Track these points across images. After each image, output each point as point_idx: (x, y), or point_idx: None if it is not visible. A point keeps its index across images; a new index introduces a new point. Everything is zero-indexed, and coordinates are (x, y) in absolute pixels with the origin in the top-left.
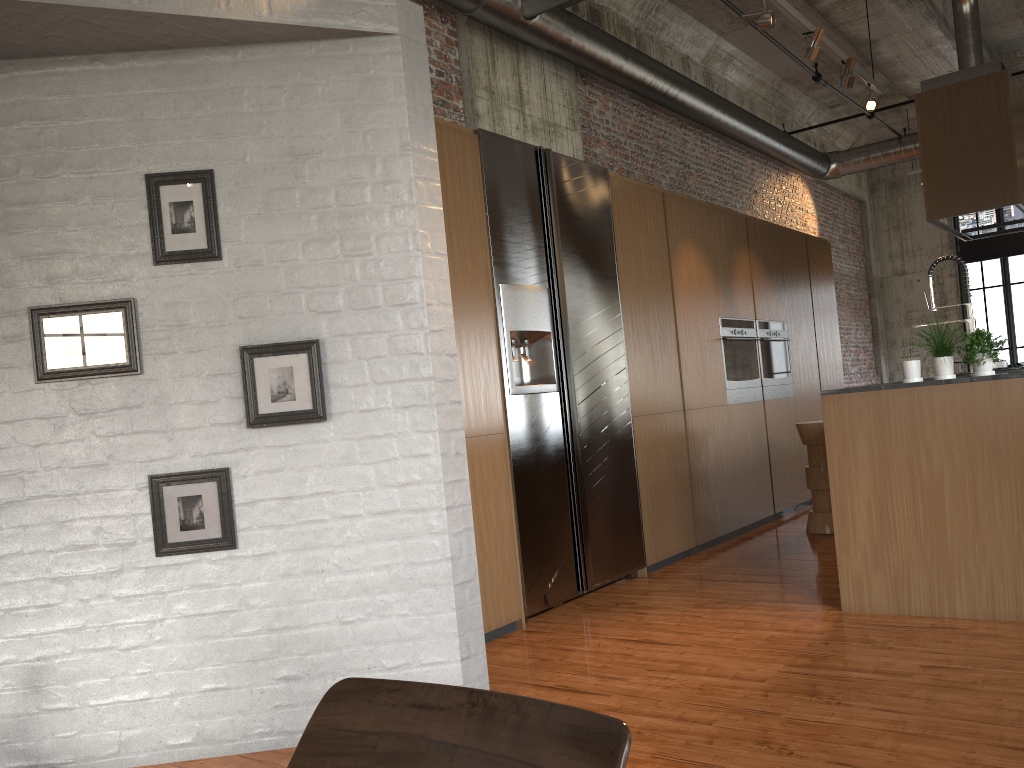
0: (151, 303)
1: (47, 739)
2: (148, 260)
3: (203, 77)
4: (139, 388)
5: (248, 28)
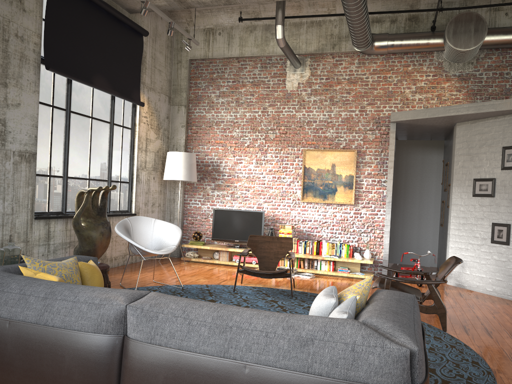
0: (499, 179)
1: (463, 279)
2: (499, 168)
3: None
4: (493, 200)
5: None
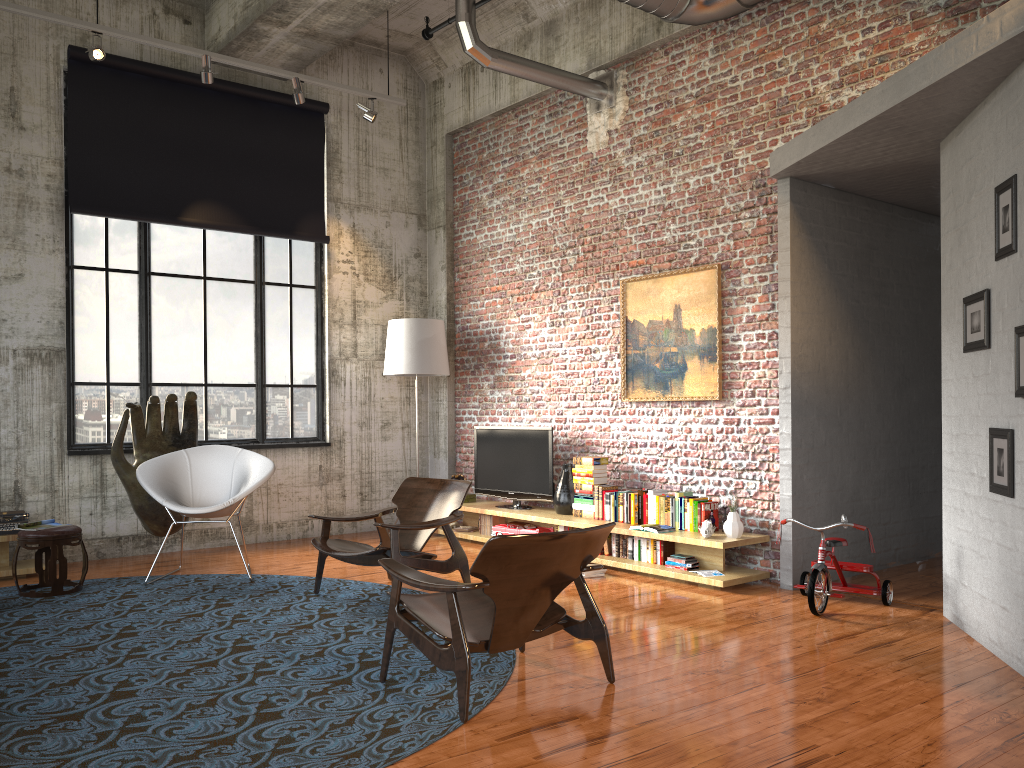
0: (994, 292)
1: (960, 602)
2: (994, 257)
3: (1015, 94)
4: (989, 359)
5: (1001, 51)
